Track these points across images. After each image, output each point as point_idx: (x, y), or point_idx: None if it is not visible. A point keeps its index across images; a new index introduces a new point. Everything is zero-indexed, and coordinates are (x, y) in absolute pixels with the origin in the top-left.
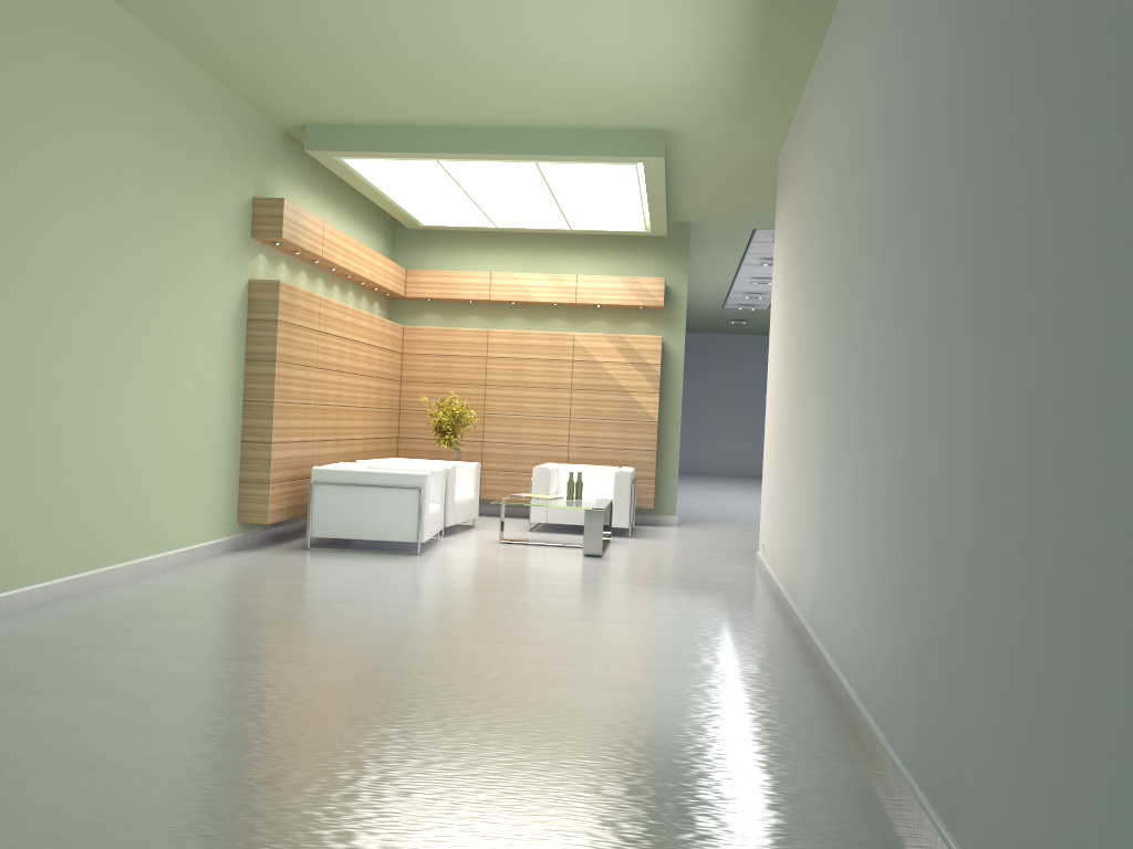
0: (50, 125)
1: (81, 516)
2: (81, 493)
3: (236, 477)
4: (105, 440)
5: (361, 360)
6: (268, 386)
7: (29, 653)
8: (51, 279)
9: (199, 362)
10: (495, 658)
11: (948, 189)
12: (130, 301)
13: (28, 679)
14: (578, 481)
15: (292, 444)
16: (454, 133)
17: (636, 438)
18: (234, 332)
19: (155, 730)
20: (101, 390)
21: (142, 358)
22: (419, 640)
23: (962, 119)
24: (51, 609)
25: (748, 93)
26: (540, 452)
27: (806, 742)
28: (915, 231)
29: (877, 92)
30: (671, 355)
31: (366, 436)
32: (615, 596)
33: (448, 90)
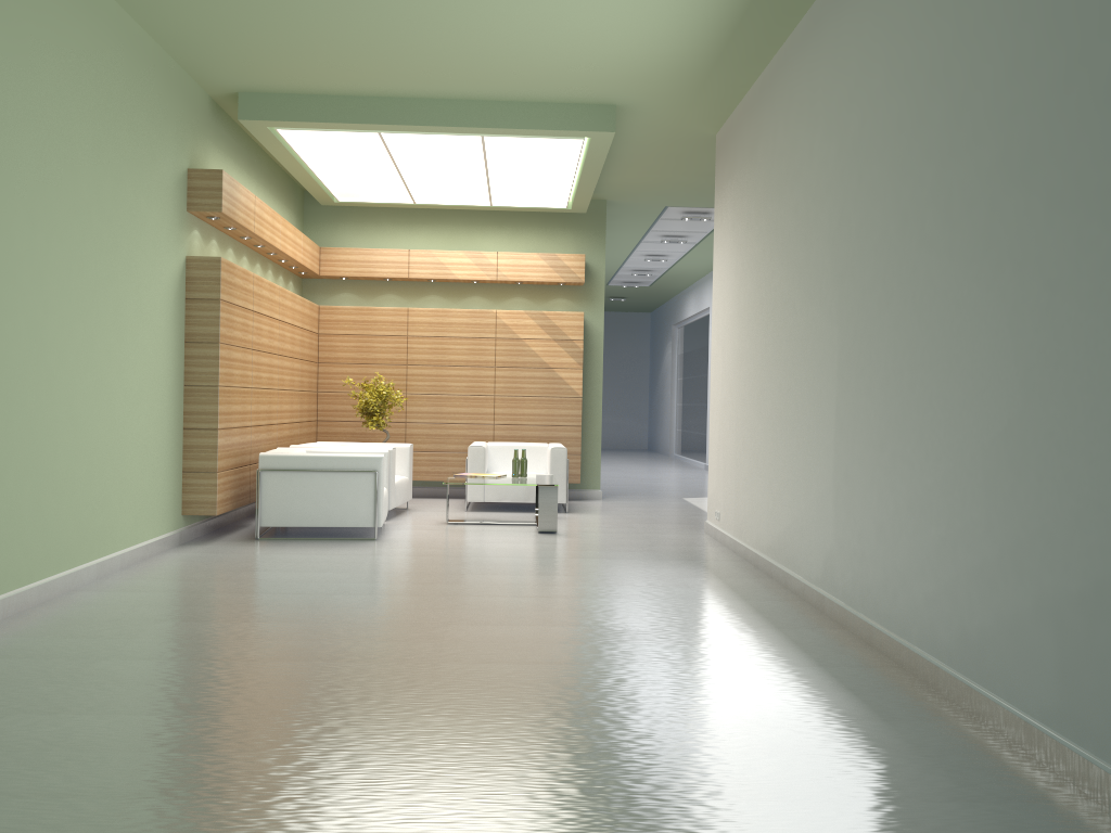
0: (8, 82)
1: (46, 515)
2: (45, 490)
3: (179, 466)
4: (66, 431)
5: (287, 341)
6: (211, 369)
7: (42, 669)
8: (13, 253)
9: (146, 344)
10: (540, 641)
11: (1084, 153)
12: (84, 278)
13: (64, 698)
14: (522, 458)
15: (234, 431)
16: (399, 104)
17: (561, 414)
18: (174, 312)
19: (251, 743)
20: (61, 377)
21: (96, 341)
22: (450, 627)
23: (1107, 84)
24: (29, 619)
25: (711, 68)
26: (465, 431)
27: (900, 703)
28: (1016, 197)
29: (924, 63)
30: (590, 331)
31: (292, 420)
32: (603, 571)
33: (407, 57)
